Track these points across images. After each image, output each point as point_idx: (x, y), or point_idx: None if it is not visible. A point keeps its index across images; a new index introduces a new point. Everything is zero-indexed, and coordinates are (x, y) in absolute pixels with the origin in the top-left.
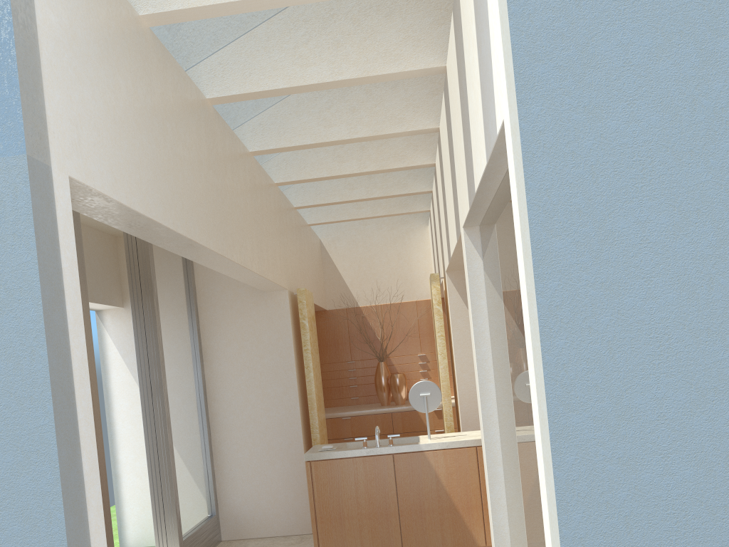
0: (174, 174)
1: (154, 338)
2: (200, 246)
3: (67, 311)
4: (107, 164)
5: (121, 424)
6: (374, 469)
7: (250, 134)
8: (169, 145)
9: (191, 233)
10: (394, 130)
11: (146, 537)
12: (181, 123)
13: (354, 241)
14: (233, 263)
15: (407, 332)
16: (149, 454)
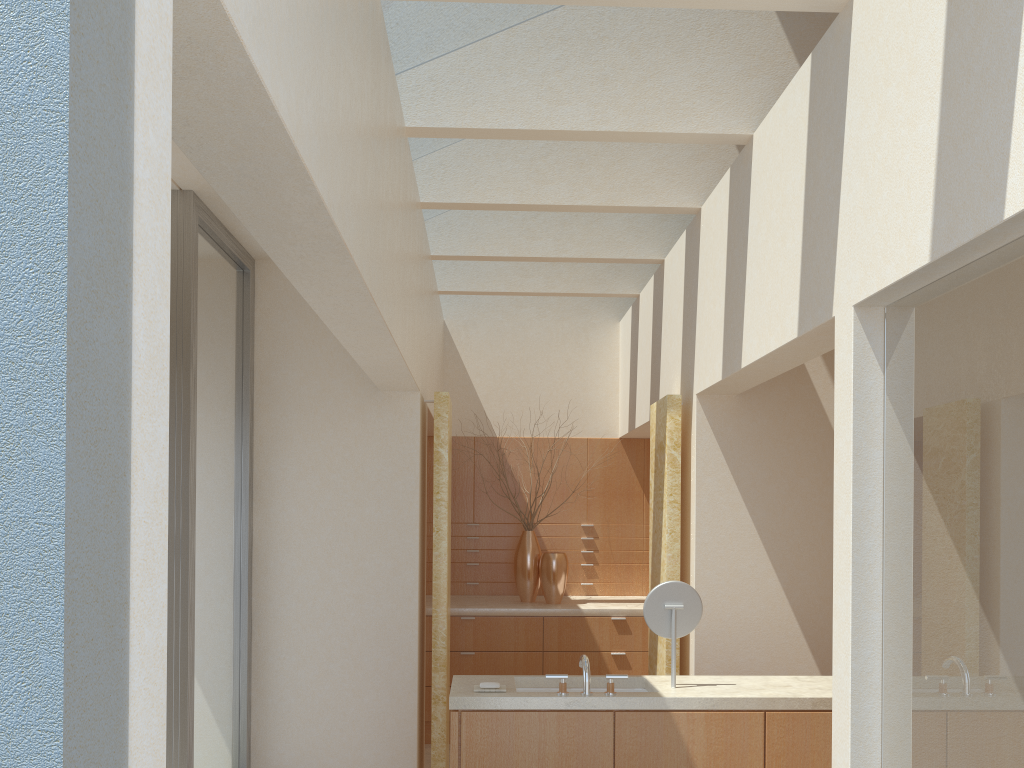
0: (335, 87)
1: (182, 449)
2: (350, 265)
3: (133, 325)
4: None
5: None
6: (578, 735)
7: (409, 96)
8: (334, 21)
9: (346, 230)
10: (672, 128)
11: None
12: None
13: (499, 331)
14: (379, 320)
15: (568, 487)
16: None
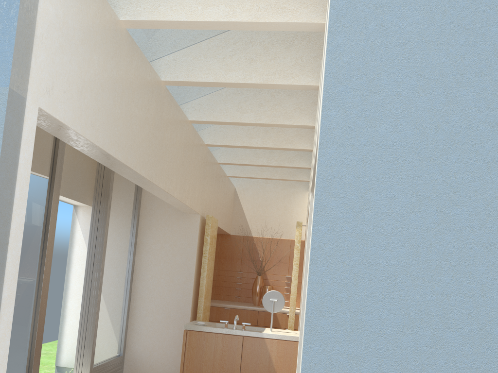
0: (123, 122)
1: (102, 229)
2: (134, 171)
3: (15, 191)
4: (71, 105)
5: (74, 283)
6: (229, 343)
7: (191, 109)
8: (124, 103)
9: (129, 162)
10: (284, 122)
11: (73, 361)
12: (137, 92)
13: (257, 193)
14: (159, 188)
15: (281, 259)
16: (83, 304)
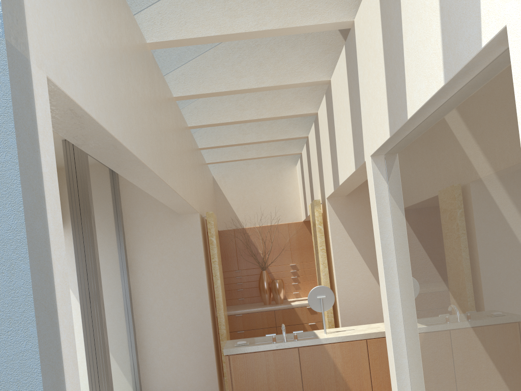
0: (128, 100)
1: (91, 253)
2: (147, 169)
3: (48, 220)
4: (79, 74)
5: None
6: (283, 360)
7: (174, 82)
8: (124, 73)
9: (142, 156)
10: (293, 81)
11: None
12: (132, 57)
13: (240, 177)
14: (168, 187)
15: (281, 247)
16: (88, 352)
